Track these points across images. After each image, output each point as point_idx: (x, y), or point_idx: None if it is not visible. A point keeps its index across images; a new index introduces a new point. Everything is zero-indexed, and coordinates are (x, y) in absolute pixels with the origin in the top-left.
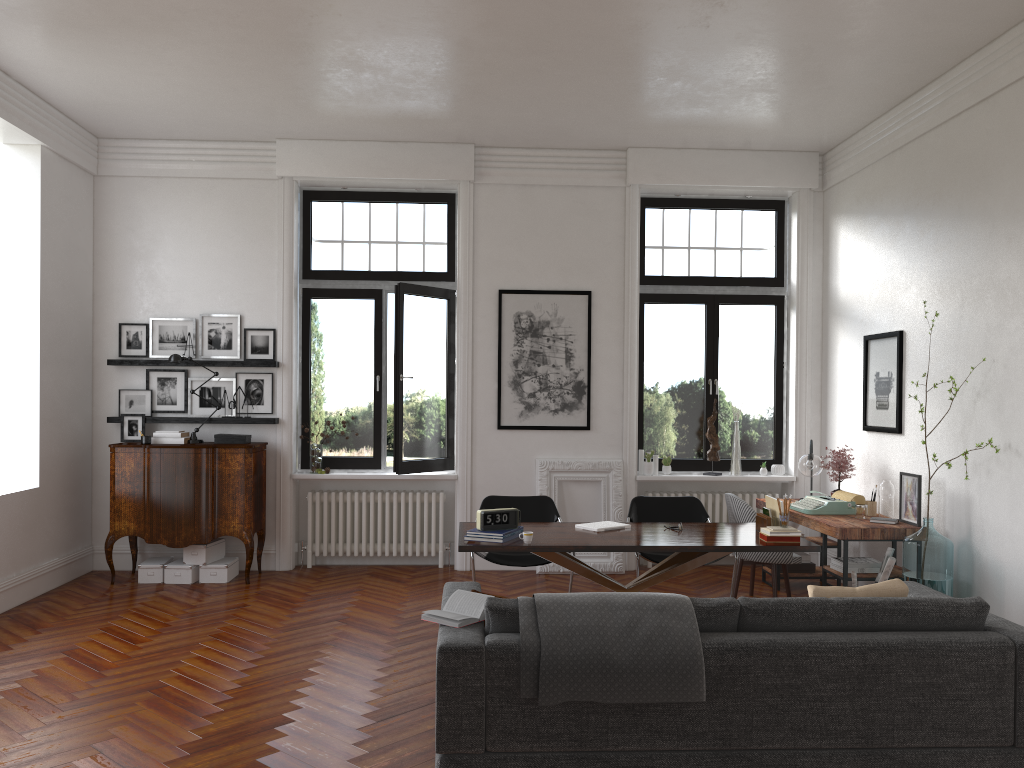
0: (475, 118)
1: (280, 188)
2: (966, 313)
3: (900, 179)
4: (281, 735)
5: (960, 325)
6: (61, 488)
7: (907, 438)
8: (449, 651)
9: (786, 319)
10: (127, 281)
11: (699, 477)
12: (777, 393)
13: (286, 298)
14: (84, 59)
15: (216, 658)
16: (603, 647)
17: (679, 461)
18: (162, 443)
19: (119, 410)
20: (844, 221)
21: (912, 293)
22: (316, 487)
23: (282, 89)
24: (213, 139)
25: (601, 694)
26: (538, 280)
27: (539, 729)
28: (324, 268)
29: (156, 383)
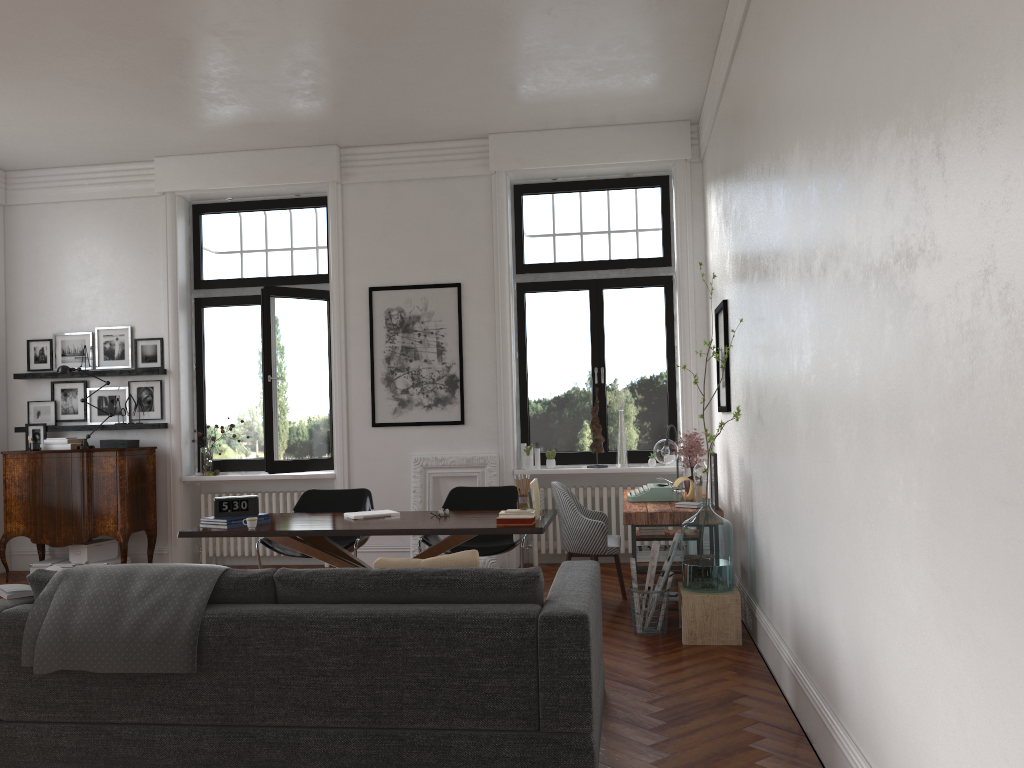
0: (308, 118)
1: (163, 204)
2: (743, 272)
3: (721, 137)
4: None
5: (742, 286)
6: None
7: (732, 416)
8: None
9: (676, 300)
10: (34, 301)
11: (579, 470)
12: (669, 379)
13: (171, 308)
14: None
15: None
16: (104, 616)
17: (567, 454)
18: (52, 449)
19: (28, 421)
20: (708, 190)
21: (728, 258)
22: (216, 490)
23: (105, 106)
24: (102, 163)
25: (92, 663)
26: (408, 275)
27: (46, 699)
28: (214, 278)
29: (60, 394)
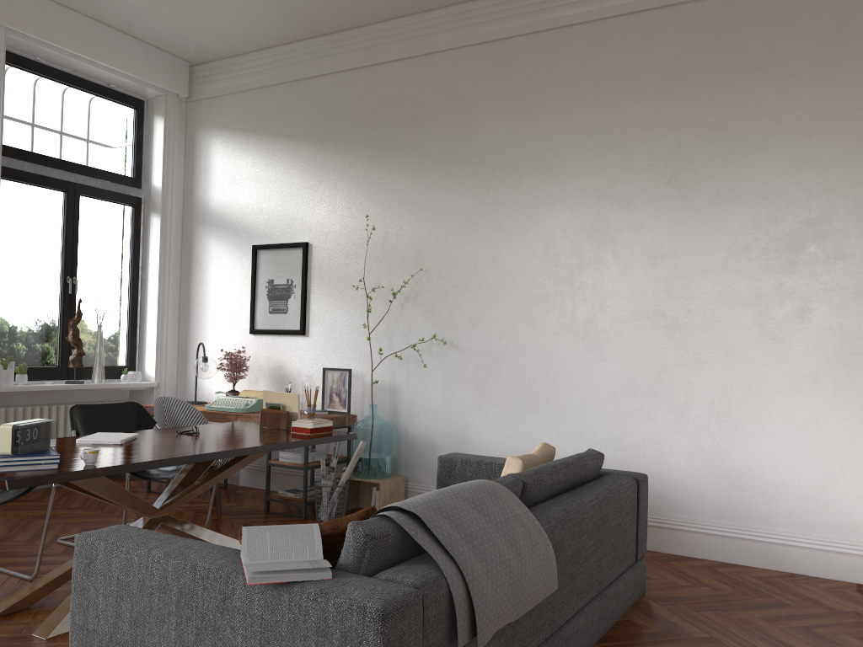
0: None
1: None
2: (393, 231)
3: (306, 107)
4: None
5: (385, 240)
6: None
7: (313, 339)
8: (395, 612)
9: (142, 222)
10: None
11: (67, 386)
12: (133, 297)
13: None
14: None
15: None
16: (499, 553)
17: (32, 369)
18: None
19: None
20: (220, 135)
21: (322, 210)
22: None
23: None
24: None
25: (513, 611)
26: None
27: None
28: None
29: None
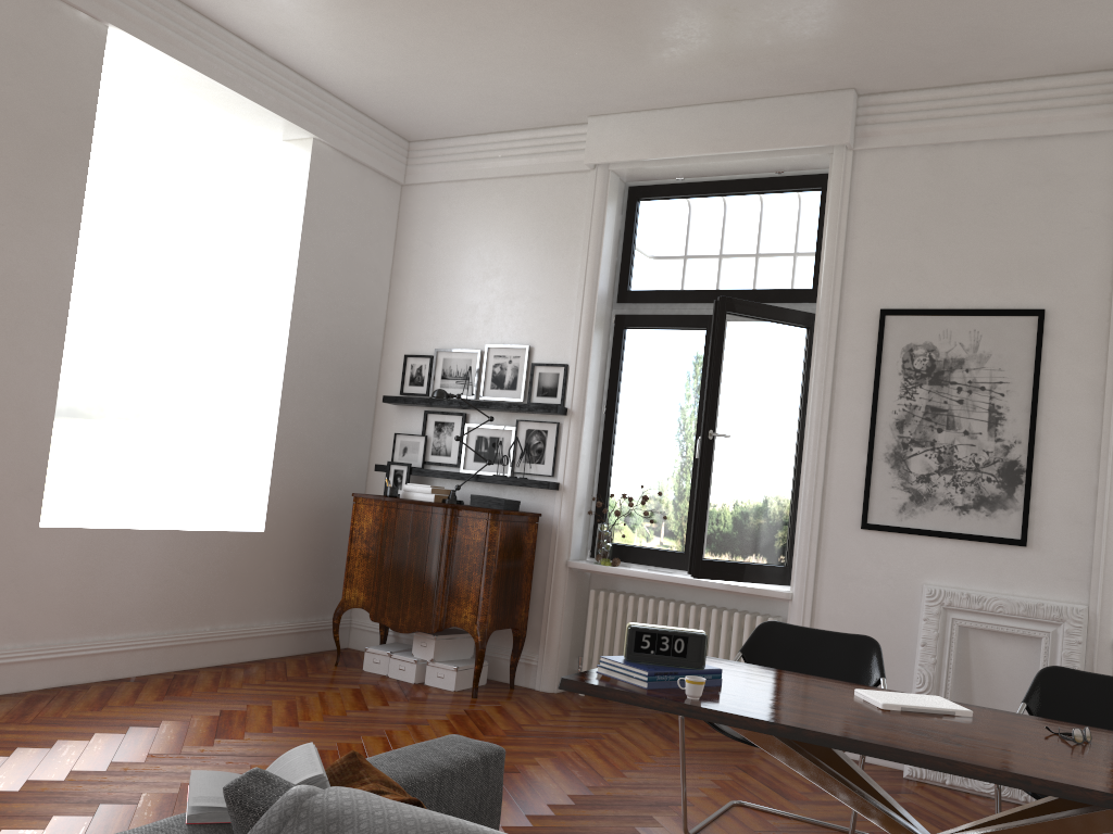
0: (827, 30)
1: (591, 181)
2: None
3: None
4: None
5: None
6: (303, 540)
7: None
8: None
9: None
10: (419, 305)
11: None
12: None
13: (584, 324)
14: (301, 5)
15: None
16: None
17: None
18: (411, 498)
19: (392, 458)
20: None
21: None
22: (611, 586)
23: (535, 17)
24: (521, 128)
25: None
26: (949, 293)
27: None
28: (645, 288)
29: (432, 428)
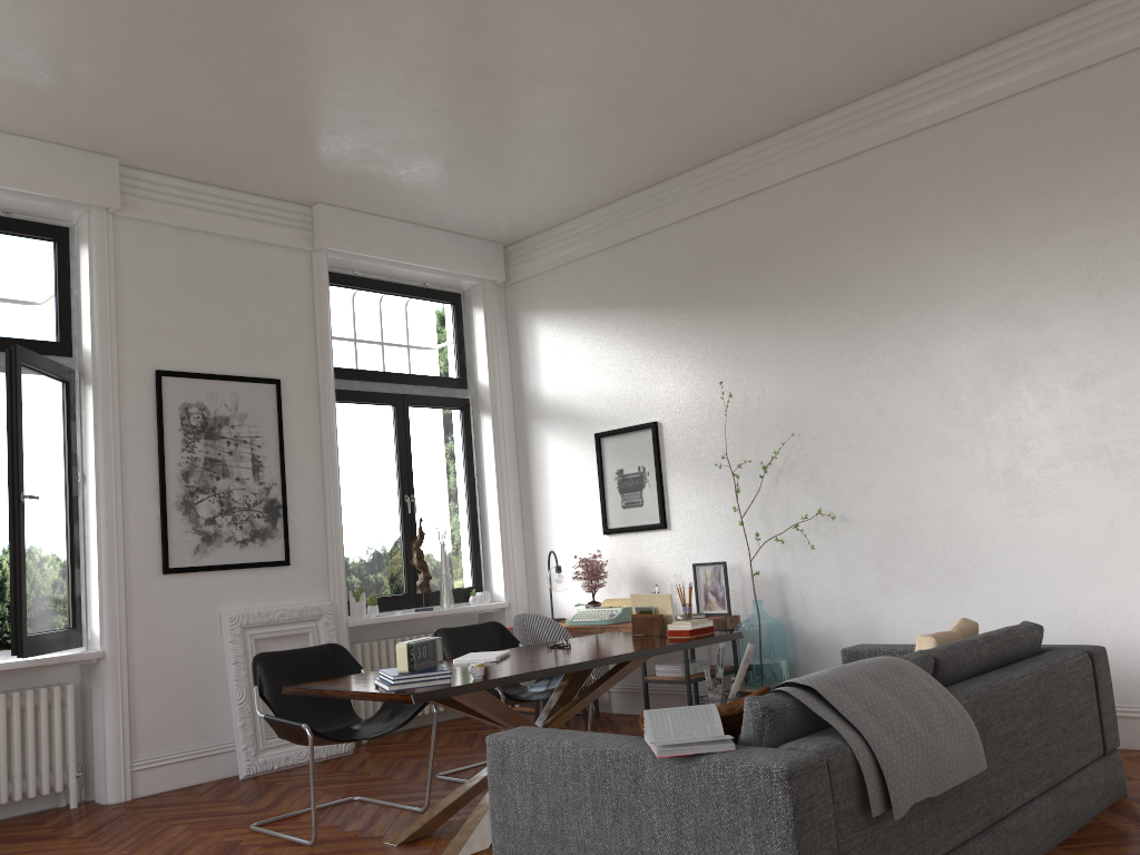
0: (168, 114)
1: None
2: (753, 394)
3: (635, 270)
4: None
5: (746, 407)
6: None
7: (676, 531)
8: (800, 772)
9: (472, 425)
10: None
11: (418, 614)
12: (472, 509)
13: None
14: None
15: None
16: (908, 725)
17: (381, 599)
18: None
19: None
20: (545, 316)
21: (667, 382)
22: None
23: None
24: None
25: (931, 785)
26: (210, 360)
27: None
28: None
29: None
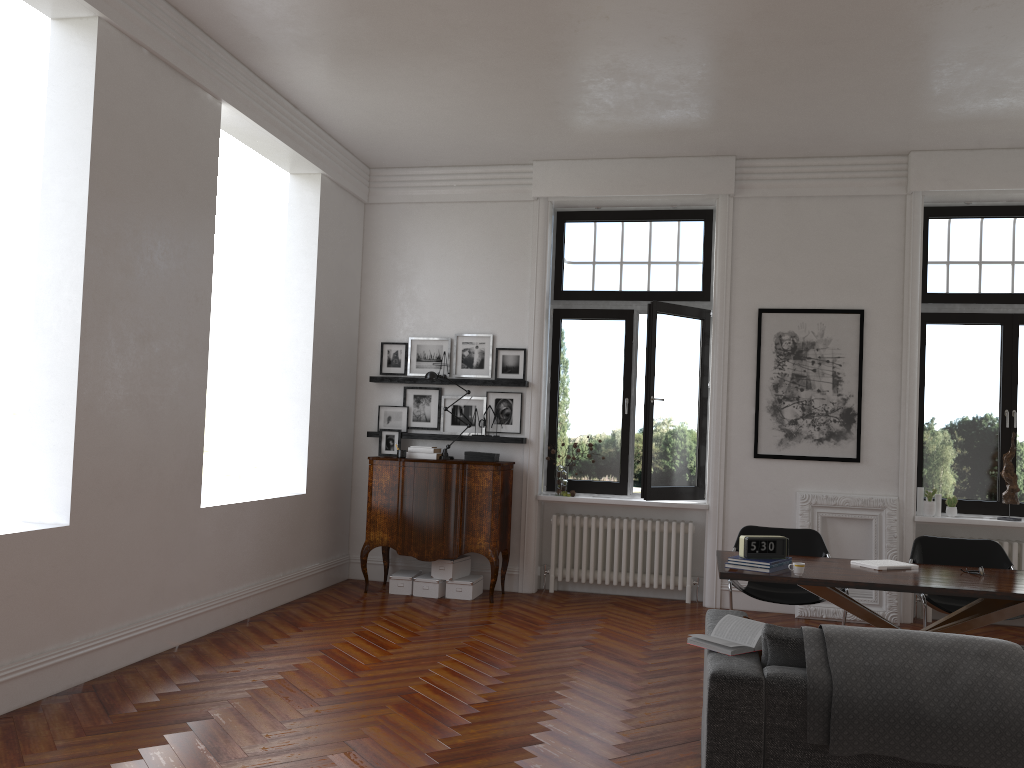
0: (739, 126)
1: (535, 209)
2: None
3: None
4: (529, 756)
5: None
6: (324, 496)
7: None
8: (722, 680)
9: None
10: (390, 302)
11: (993, 522)
12: None
13: (537, 318)
14: (362, 86)
15: (462, 671)
16: (910, 694)
17: (966, 503)
18: (416, 458)
19: (378, 425)
20: None
21: None
22: (560, 510)
23: (543, 105)
24: (473, 164)
25: (908, 750)
26: (802, 298)
27: None
28: (575, 289)
29: (412, 400)
